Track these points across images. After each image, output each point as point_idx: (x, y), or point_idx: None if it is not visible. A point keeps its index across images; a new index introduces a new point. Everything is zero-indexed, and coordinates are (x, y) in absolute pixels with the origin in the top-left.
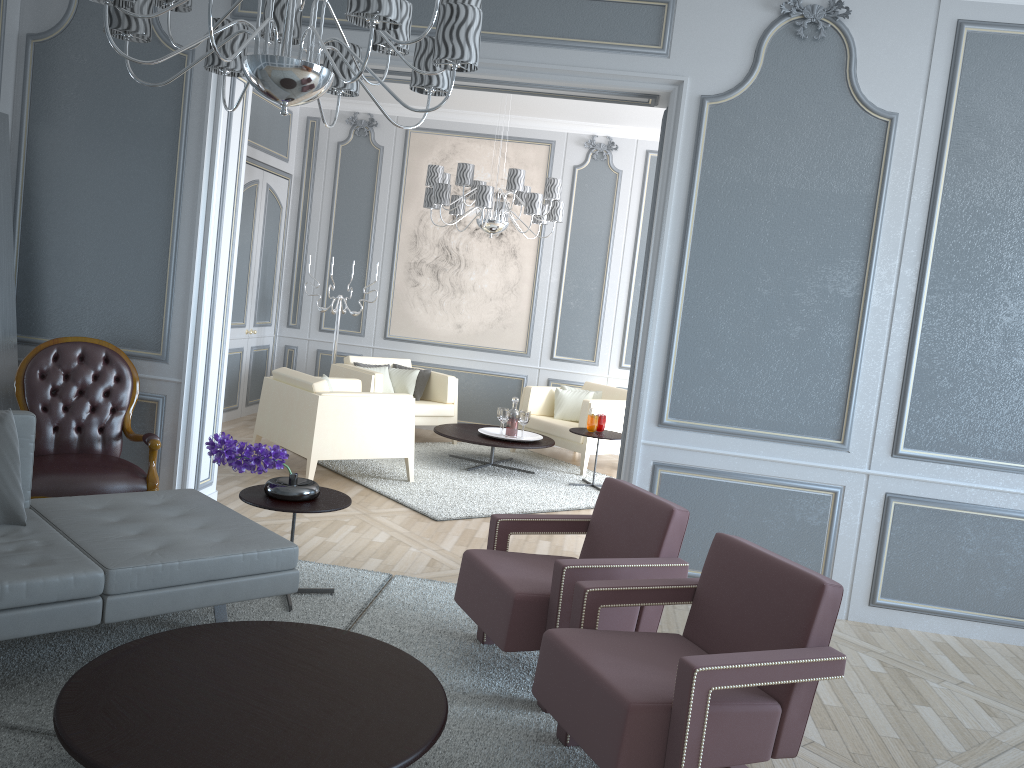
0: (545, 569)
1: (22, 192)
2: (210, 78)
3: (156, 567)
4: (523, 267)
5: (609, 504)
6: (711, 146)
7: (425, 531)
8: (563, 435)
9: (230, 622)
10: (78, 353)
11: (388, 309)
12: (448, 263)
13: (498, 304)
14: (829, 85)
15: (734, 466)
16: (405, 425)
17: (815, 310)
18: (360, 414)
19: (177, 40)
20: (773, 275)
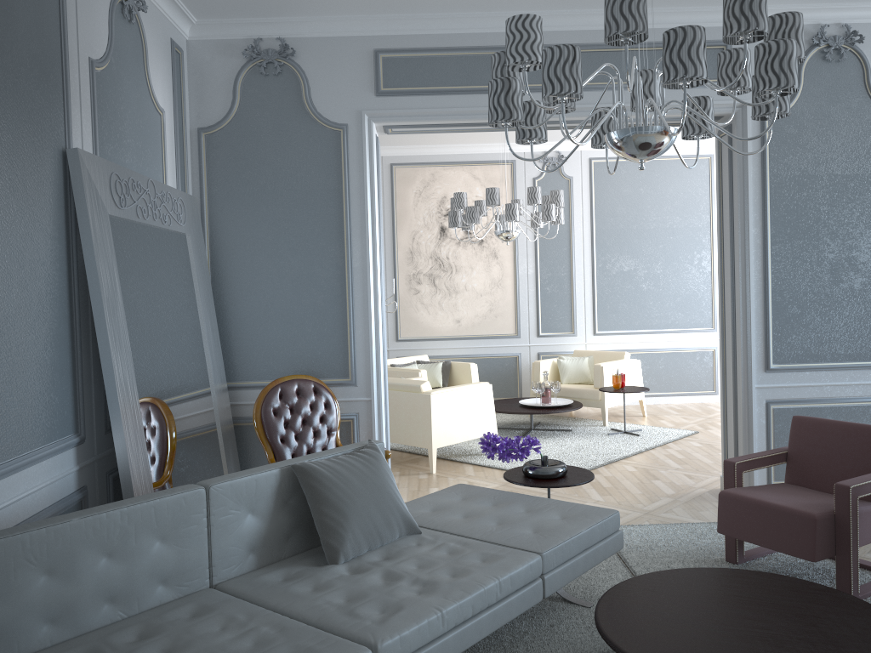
0: (792, 494)
1: (209, 261)
2: (364, 146)
3: (562, 545)
4: (504, 265)
5: (808, 436)
6: (774, 150)
7: (565, 489)
8: (581, 396)
9: (632, 578)
10: (295, 389)
11: (396, 316)
12: (441, 271)
13: (488, 298)
14: (854, 94)
15: (828, 393)
16: (488, 407)
17: (870, 264)
18: (459, 404)
19: (331, 118)
20: (835, 242)
